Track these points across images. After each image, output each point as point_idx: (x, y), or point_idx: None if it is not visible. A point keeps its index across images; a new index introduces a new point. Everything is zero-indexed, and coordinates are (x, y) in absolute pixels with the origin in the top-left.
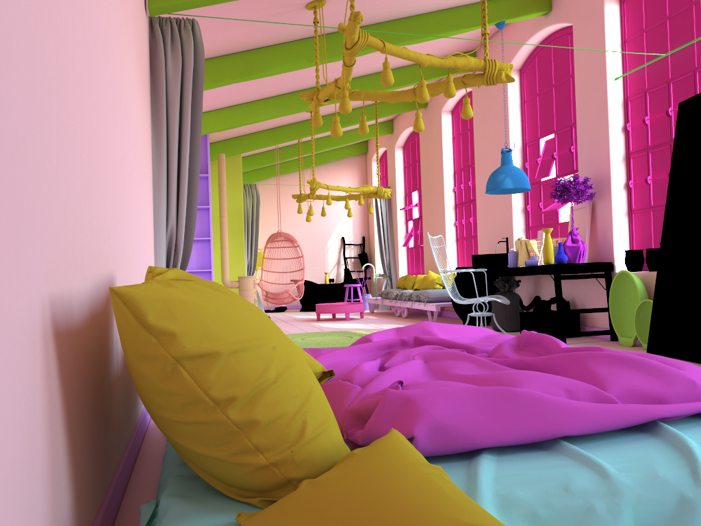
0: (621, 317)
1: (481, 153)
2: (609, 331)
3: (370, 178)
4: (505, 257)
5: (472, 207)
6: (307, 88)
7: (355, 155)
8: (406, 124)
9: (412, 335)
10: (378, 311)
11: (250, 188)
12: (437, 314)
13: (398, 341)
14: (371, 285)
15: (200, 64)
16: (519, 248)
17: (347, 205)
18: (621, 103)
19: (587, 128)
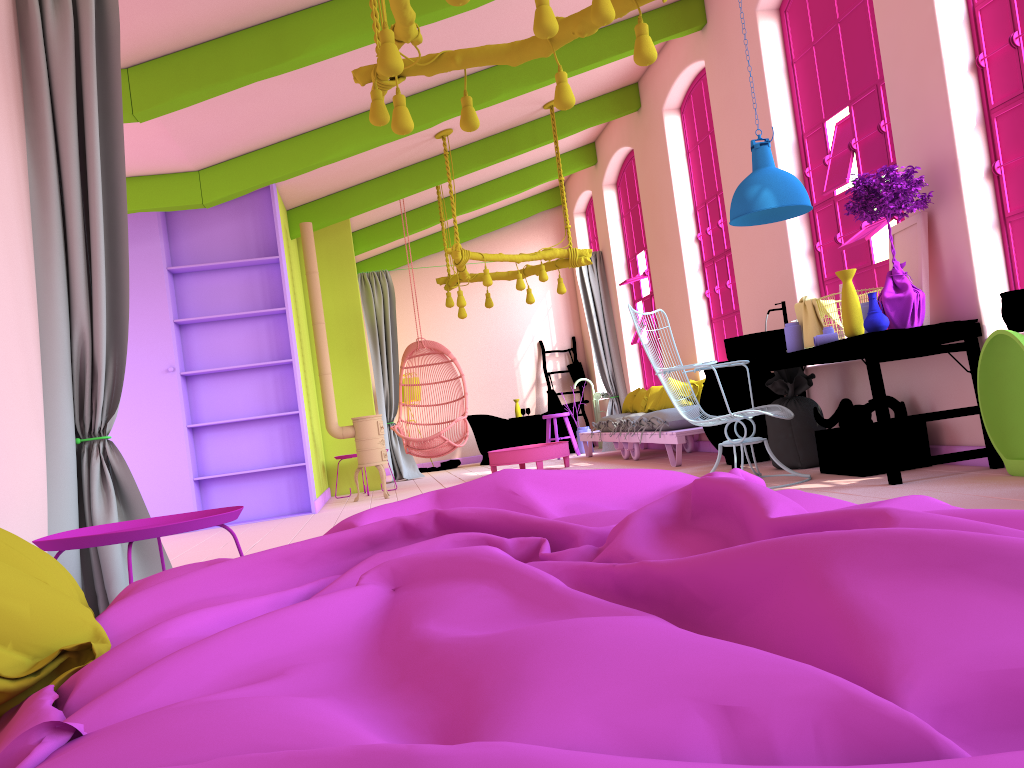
0: (1005, 421)
1: (730, 166)
2: (985, 451)
3: (574, 243)
4: (781, 337)
5: (728, 262)
6: (419, 91)
7: (547, 210)
8: (614, 144)
9: (472, 505)
10: (601, 453)
11: (378, 277)
12: (691, 449)
13: (393, 528)
14: (593, 413)
15: (112, 18)
16: (802, 316)
17: (520, 284)
18: (964, 18)
19: (904, 78)
